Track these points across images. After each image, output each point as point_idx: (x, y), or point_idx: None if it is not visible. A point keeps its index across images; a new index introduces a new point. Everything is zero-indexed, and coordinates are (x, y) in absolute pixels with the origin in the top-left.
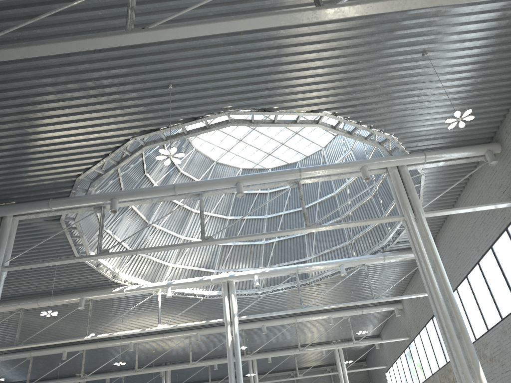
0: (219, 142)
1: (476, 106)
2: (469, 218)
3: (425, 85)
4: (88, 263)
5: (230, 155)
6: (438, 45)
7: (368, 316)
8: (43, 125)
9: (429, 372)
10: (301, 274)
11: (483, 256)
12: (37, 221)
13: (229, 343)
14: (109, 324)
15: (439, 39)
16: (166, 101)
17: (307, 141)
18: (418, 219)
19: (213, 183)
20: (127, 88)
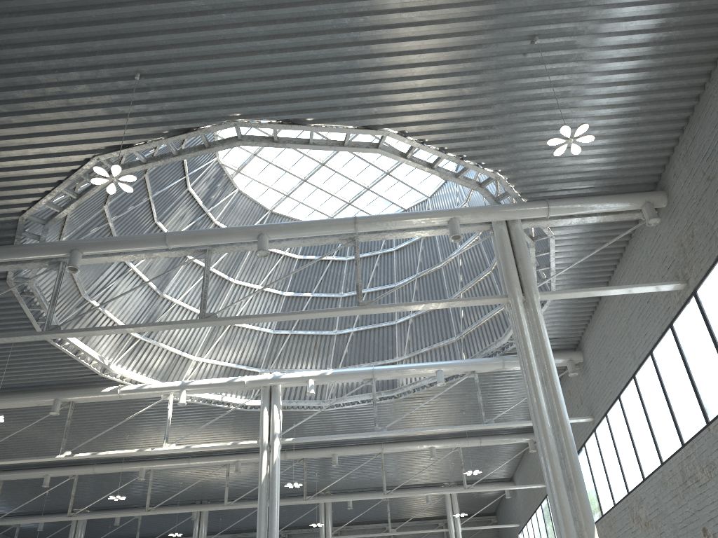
0: (274, 182)
1: (626, 131)
2: (624, 308)
3: (541, 92)
4: (61, 348)
5: (291, 202)
6: (555, 27)
7: (492, 450)
8: None
9: None
10: (387, 382)
11: (641, 366)
12: None
13: (262, 477)
14: (108, 440)
15: (555, 16)
16: (136, 101)
17: (404, 186)
18: (529, 302)
19: (223, 233)
20: (71, 76)
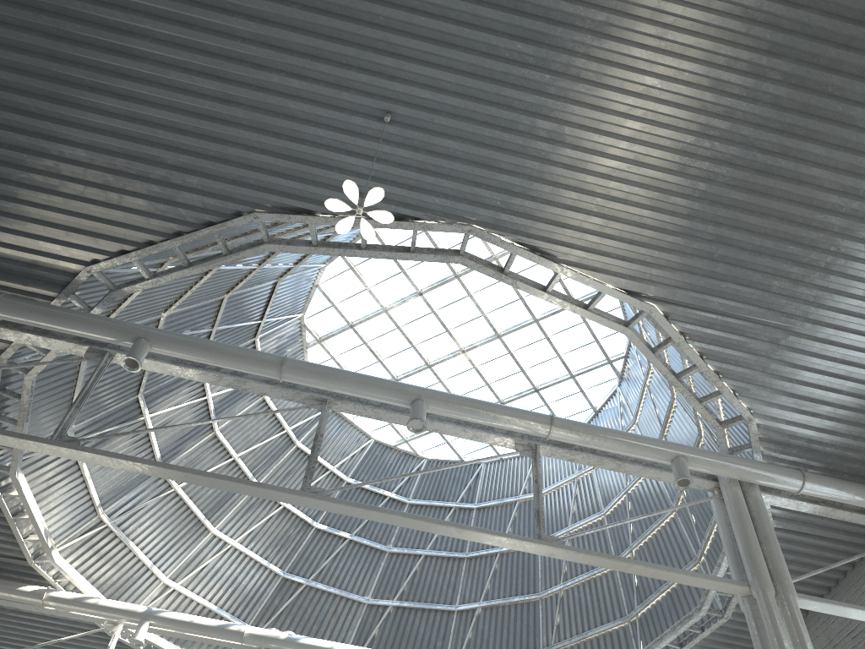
0: (356, 370)
1: None
2: None
3: (861, 318)
4: None
5: None
6: None
7: None
8: (82, 108)
9: None
10: None
11: None
12: None
13: None
14: None
15: None
16: (360, 153)
17: None
18: (784, 601)
19: (367, 382)
20: (298, 86)
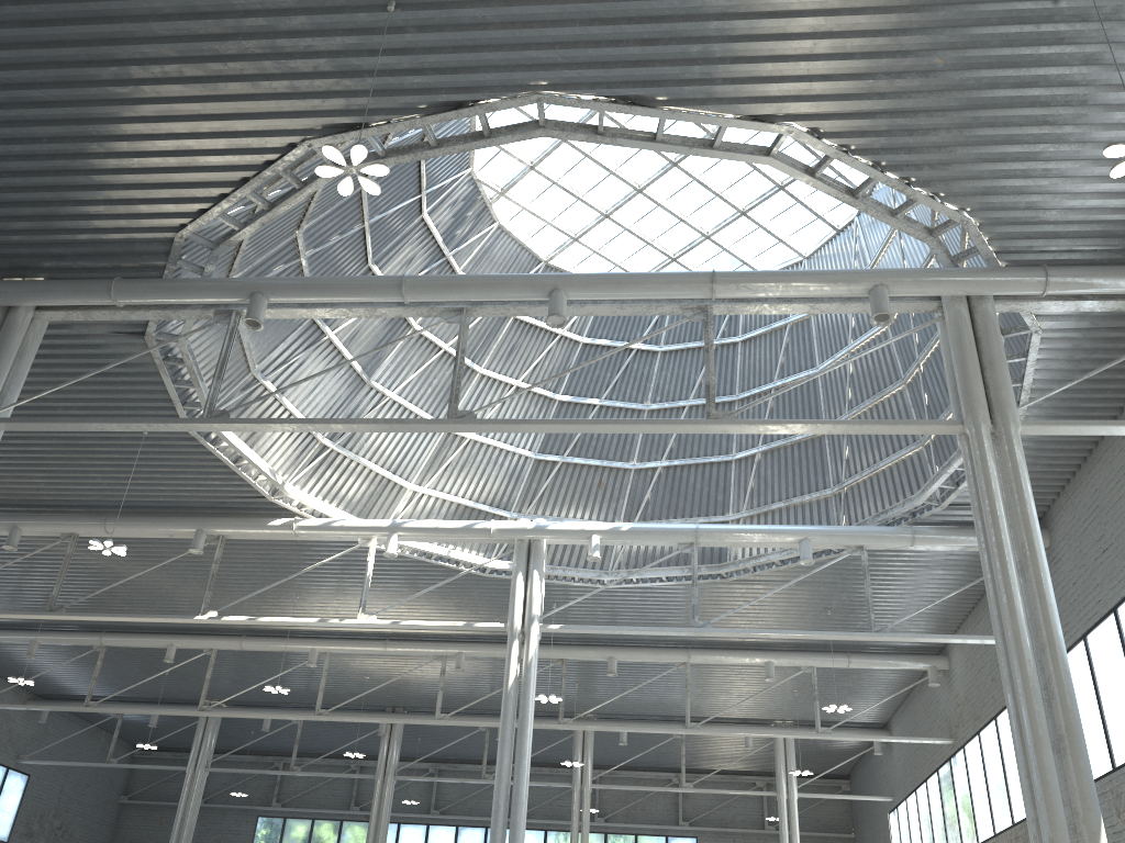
0: (557, 215)
1: None
2: None
3: (1072, 72)
4: (214, 451)
5: (580, 251)
6: None
7: (864, 676)
8: (91, 85)
9: (989, 829)
10: (711, 552)
11: None
12: (94, 331)
13: (510, 680)
14: (267, 602)
15: None
16: (383, 49)
17: (767, 237)
18: (1002, 435)
19: (494, 284)
20: None
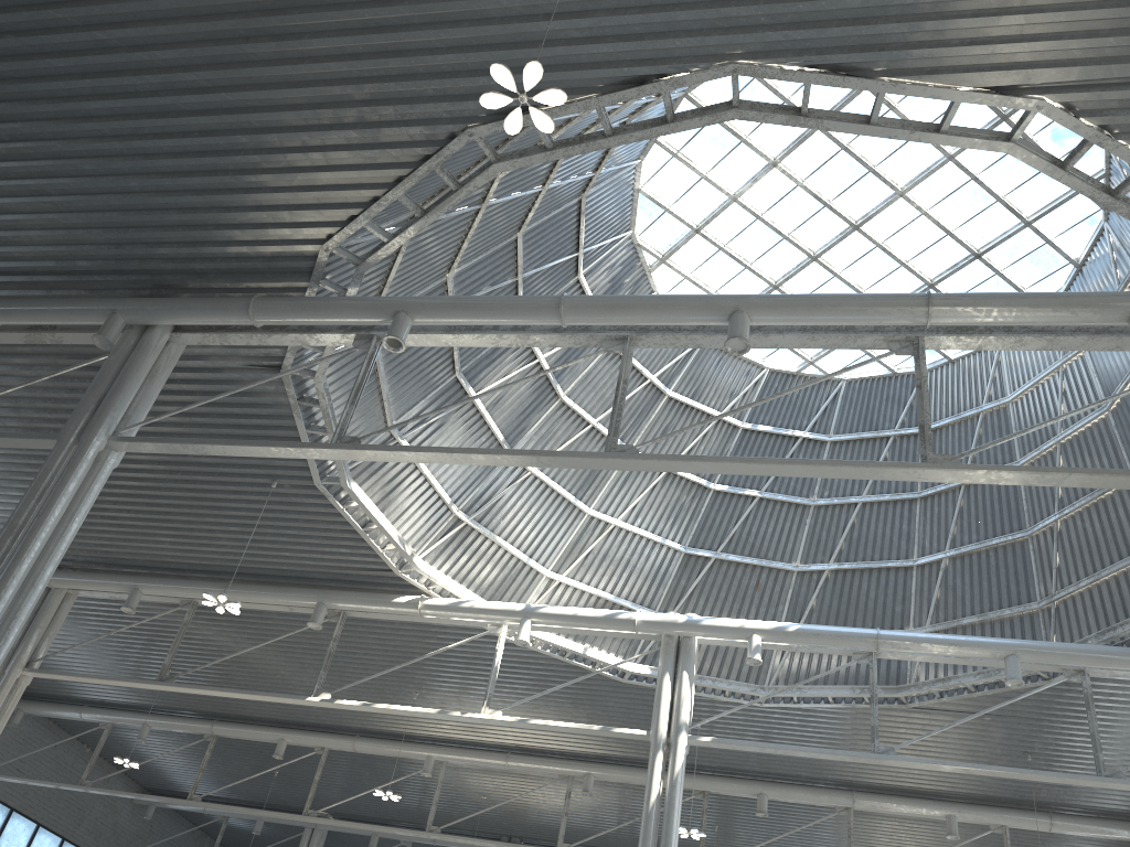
0: (720, 286)
1: None
2: None
3: None
4: (343, 511)
5: None
6: None
7: (1065, 846)
8: (247, 65)
9: None
10: (887, 671)
11: None
12: (230, 363)
13: (652, 798)
14: (384, 697)
15: None
16: (561, 13)
17: None
18: None
19: (666, 304)
20: None
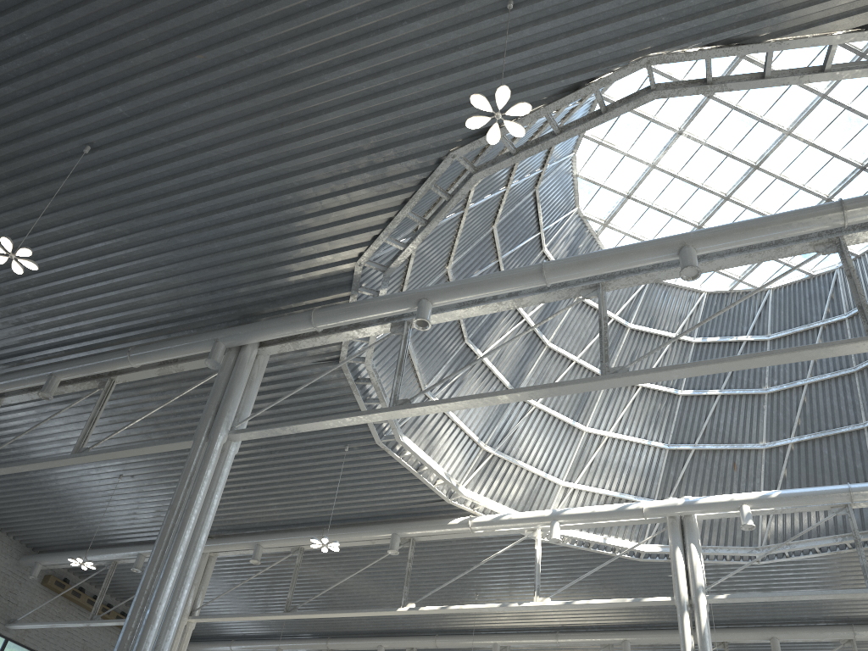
0: (655, 235)
1: None
2: None
3: None
4: (400, 460)
5: None
6: None
7: None
8: (284, 143)
9: None
10: (861, 519)
11: None
12: (302, 363)
13: None
14: (453, 601)
15: None
16: (506, 51)
17: None
18: None
19: (625, 252)
20: (422, 25)
